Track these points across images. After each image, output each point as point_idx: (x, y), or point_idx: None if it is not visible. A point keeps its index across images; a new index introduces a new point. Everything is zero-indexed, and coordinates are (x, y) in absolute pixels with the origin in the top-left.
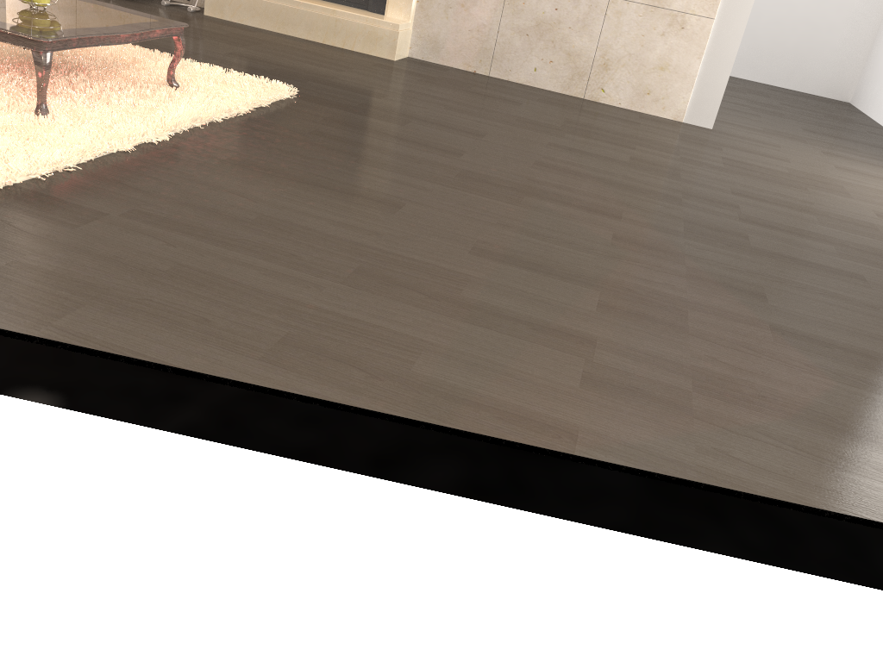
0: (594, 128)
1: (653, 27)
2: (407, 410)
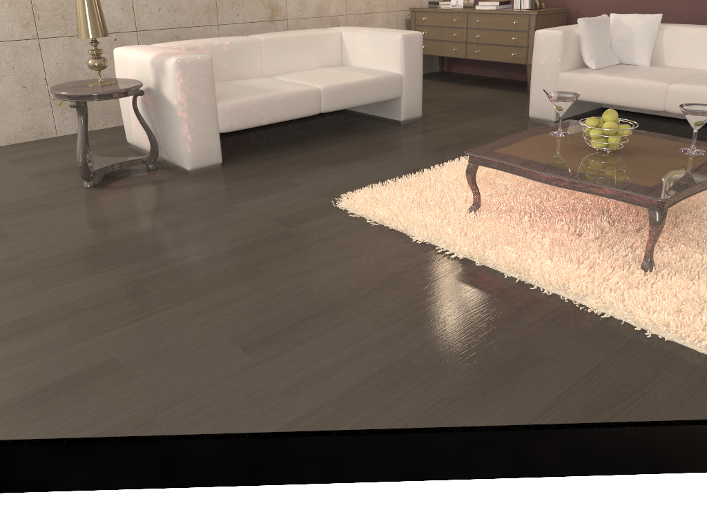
0: None
1: None
2: (6, 269)
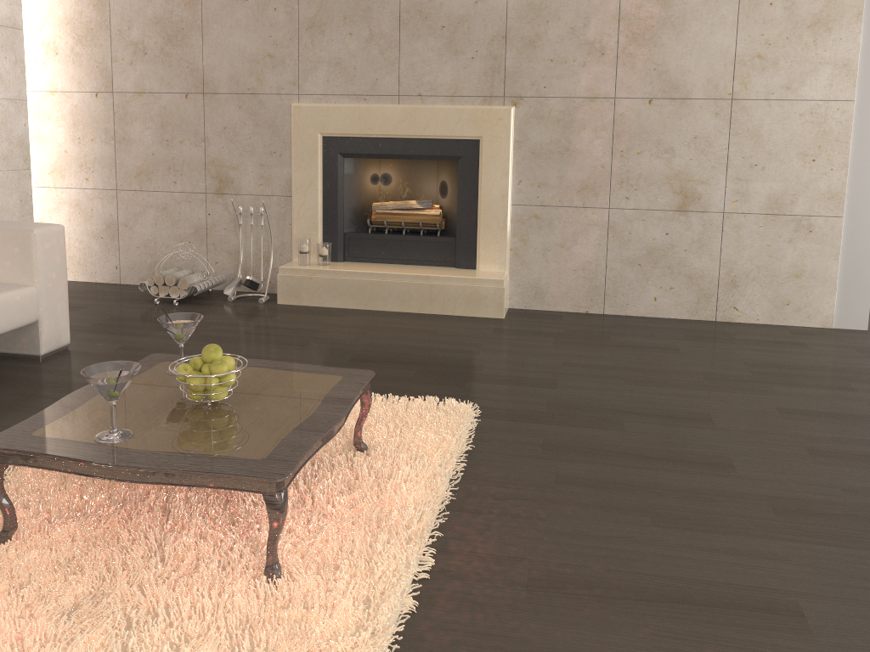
0: (782, 367)
1: (777, 235)
2: None
